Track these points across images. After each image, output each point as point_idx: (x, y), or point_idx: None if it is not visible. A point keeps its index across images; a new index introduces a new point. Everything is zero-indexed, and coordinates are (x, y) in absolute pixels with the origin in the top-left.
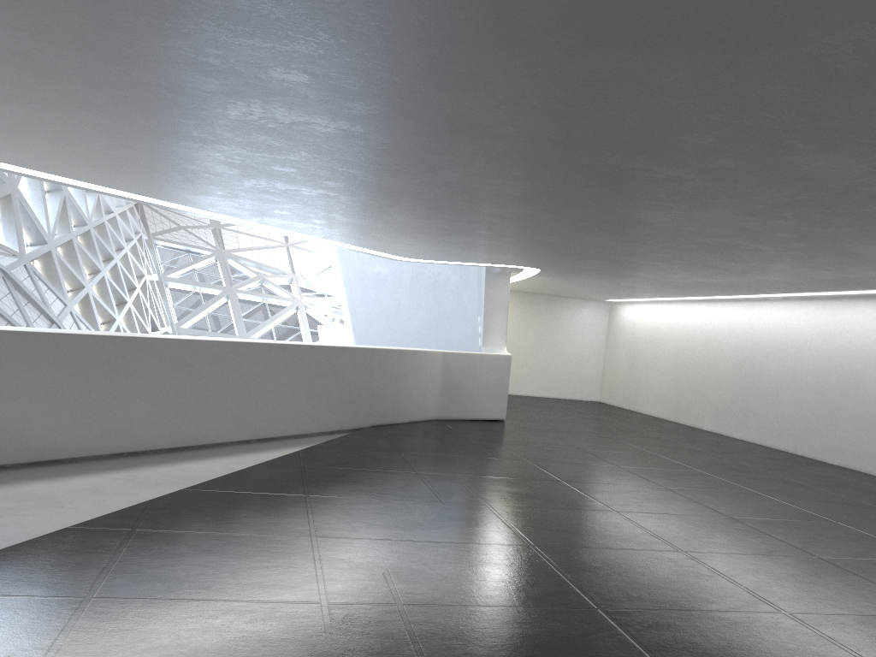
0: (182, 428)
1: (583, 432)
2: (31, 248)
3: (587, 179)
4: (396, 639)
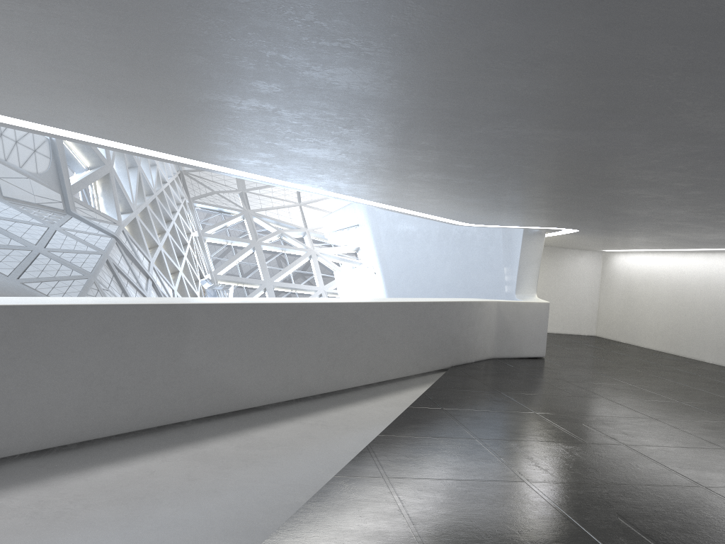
0: (333, 376)
1: (616, 367)
2: (122, 216)
3: None
4: None
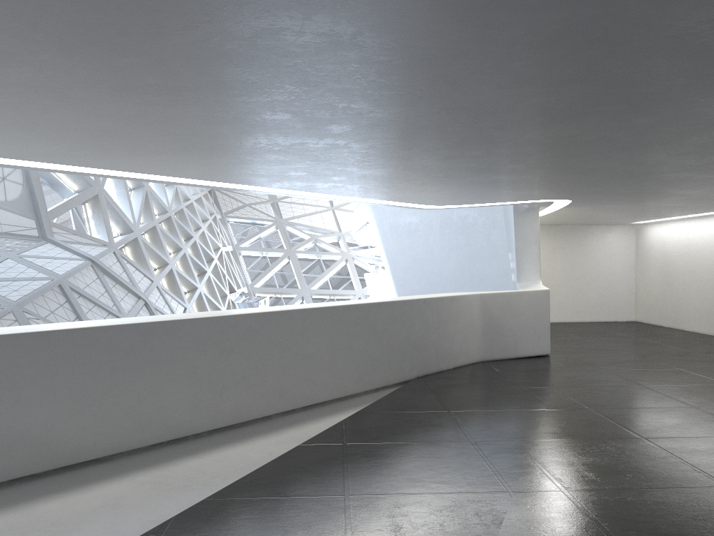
0: (221, 408)
1: (636, 361)
2: (120, 237)
3: (671, 63)
4: None
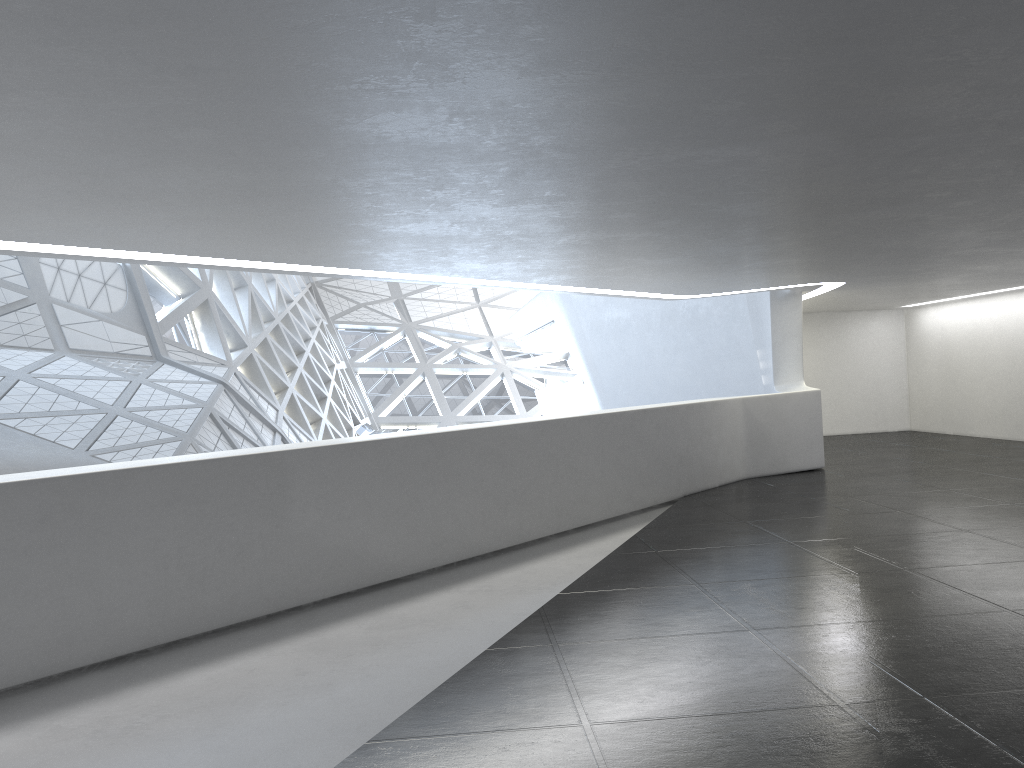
0: (506, 526)
1: (929, 469)
2: (233, 354)
3: (1005, 161)
4: (964, 737)
